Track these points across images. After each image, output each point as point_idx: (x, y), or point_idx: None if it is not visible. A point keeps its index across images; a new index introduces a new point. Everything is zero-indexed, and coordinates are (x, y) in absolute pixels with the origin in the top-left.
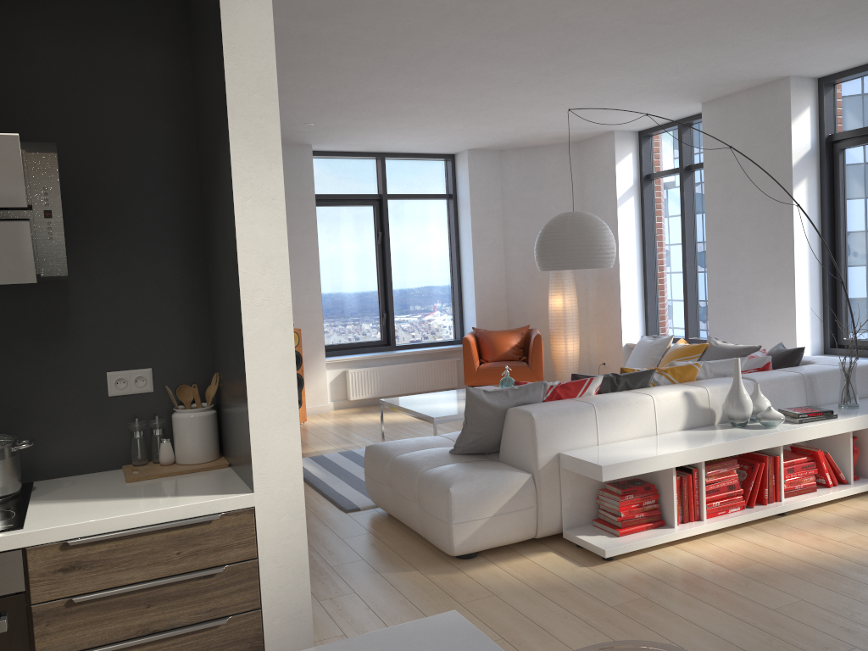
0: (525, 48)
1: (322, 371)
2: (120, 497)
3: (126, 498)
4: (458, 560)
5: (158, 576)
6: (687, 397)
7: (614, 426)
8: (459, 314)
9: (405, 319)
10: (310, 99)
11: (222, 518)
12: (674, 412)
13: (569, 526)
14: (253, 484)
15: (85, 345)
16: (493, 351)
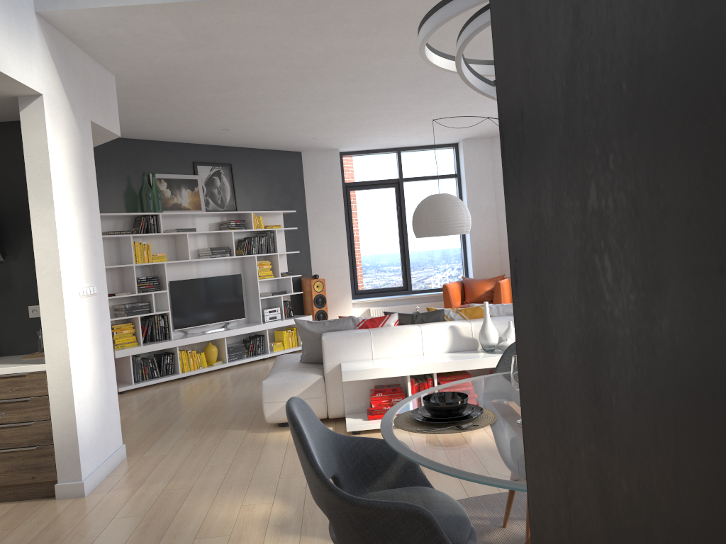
0: (387, 83)
1: (349, 309)
2: (4, 363)
3: (4, 364)
4: (276, 427)
5: (3, 398)
6: (452, 329)
7: (386, 347)
8: (464, 266)
9: (421, 271)
10: (293, 126)
11: (30, 374)
12: (439, 339)
13: (350, 412)
14: (45, 360)
15: (18, 293)
16: (471, 295)
